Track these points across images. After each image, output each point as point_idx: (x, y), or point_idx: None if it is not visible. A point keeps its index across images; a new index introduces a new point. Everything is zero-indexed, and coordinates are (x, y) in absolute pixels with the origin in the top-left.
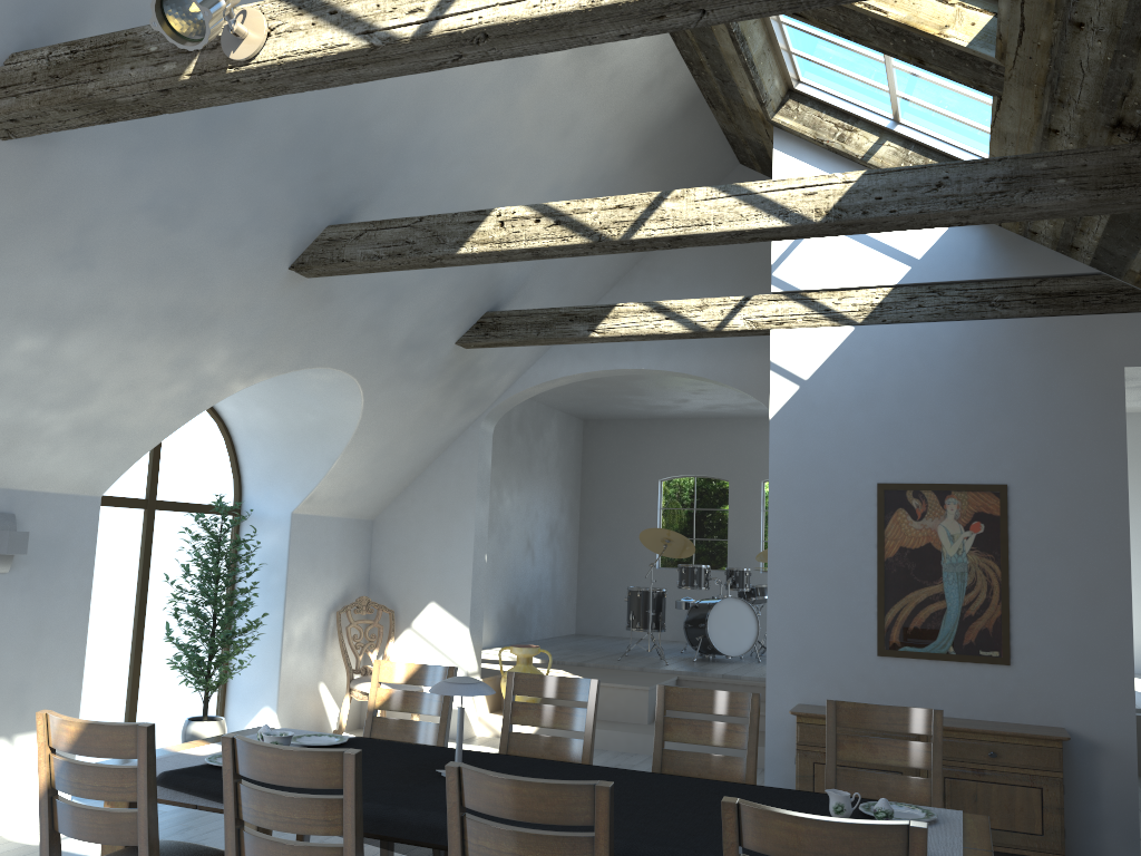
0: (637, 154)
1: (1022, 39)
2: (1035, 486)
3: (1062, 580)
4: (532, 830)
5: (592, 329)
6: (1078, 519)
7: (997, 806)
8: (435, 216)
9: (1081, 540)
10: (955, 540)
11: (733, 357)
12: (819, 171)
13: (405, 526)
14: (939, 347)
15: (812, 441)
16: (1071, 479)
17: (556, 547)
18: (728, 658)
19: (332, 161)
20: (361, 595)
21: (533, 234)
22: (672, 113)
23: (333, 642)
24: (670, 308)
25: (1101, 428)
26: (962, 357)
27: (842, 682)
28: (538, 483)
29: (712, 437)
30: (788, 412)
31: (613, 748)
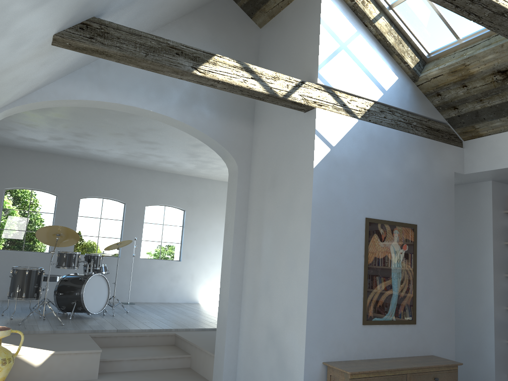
0: None
1: None
2: (425, 227)
3: (433, 276)
4: None
5: (195, 67)
6: (439, 245)
7: None
8: None
9: (440, 256)
10: (397, 254)
11: (215, 119)
12: (344, 17)
13: None
14: (393, 143)
15: (336, 187)
16: (437, 224)
17: None
18: (90, 314)
19: None
20: None
21: None
22: None
23: None
24: (255, 71)
25: (447, 200)
26: (401, 151)
27: (345, 344)
28: None
29: (49, 166)
30: (323, 165)
31: None
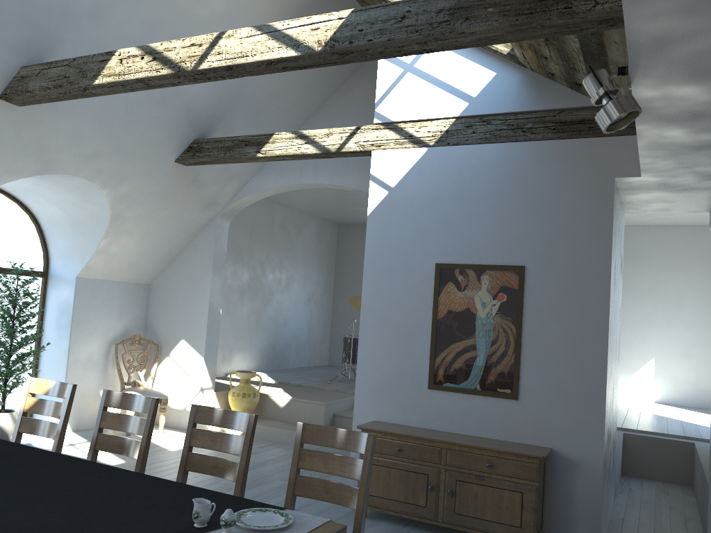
0: None
1: None
2: (545, 267)
3: (559, 338)
4: None
5: (258, 151)
6: (573, 293)
7: (491, 504)
8: (82, 57)
9: (574, 308)
10: (486, 306)
11: None
12: None
13: (168, 288)
14: (484, 163)
15: (394, 232)
16: (570, 263)
17: (312, 308)
18: None
19: (4, 15)
20: (139, 333)
21: (139, 68)
22: None
23: (114, 364)
24: (308, 135)
25: (595, 224)
26: (499, 170)
27: (404, 407)
28: (298, 265)
29: None
30: (380, 211)
31: (293, 443)
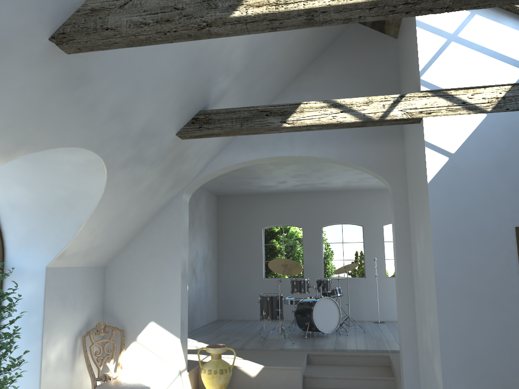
0: None
1: None
2: None
3: None
4: None
5: (283, 121)
6: None
7: None
8: None
9: None
10: None
11: (358, 146)
12: None
13: (129, 269)
14: None
15: (462, 198)
16: None
17: (207, 270)
18: (324, 334)
19: None
20: (99, 320)
21: None
22: None
23: (80, 359)
24: (343, 104)
25: None
26: None
27: (503, 379)
28: (197, 233)
29: (292, 203)
30: (441, 177)
31: None
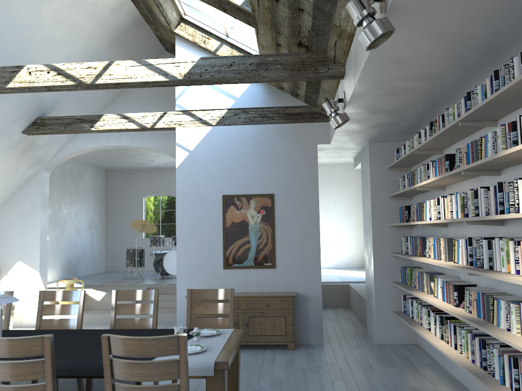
0: (112, 43)
1: (259, 4)
2: (284, 194)
3: (295, 232)
4: (13, 361)
5: (92, 126)
6: (300, 207)
7: (269, 326)
8: None
9: (302, 215)
10: (254, 217)
11: (165, 140)
12: (196, 56)
13: (2, 225)
14: (247, 136)
15: (195, 177)
16: (298, 191)
17: (93, 231)
18: (173, 276)
19: None
20: None
21: (46, 79)
22: (128, 24)
23: None
24: (129, 117)
25: (309, 169)
26: (256, 140)
27: (209, 281)
28: (82, 201)
29: (167, 177)
30: (184, 165)
31: None
